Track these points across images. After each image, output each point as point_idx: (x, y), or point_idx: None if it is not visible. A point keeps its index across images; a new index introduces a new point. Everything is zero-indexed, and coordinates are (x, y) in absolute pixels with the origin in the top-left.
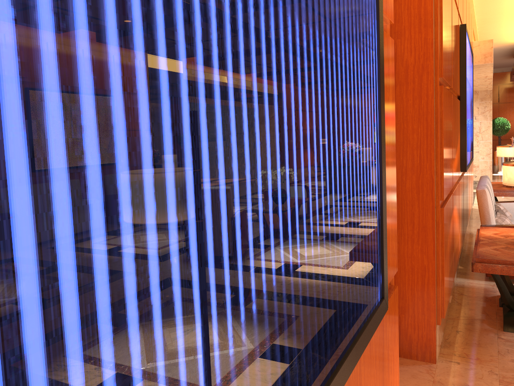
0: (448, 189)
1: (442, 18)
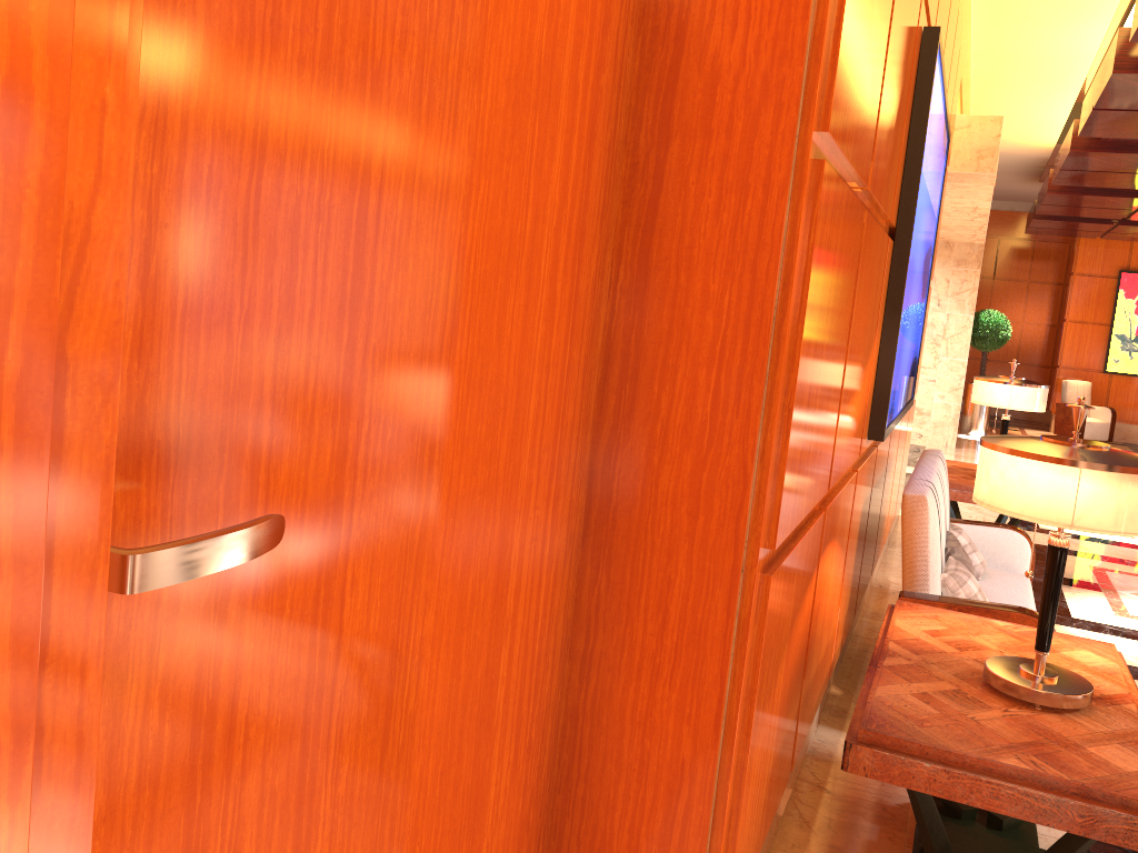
0: (808, 504)
1: None
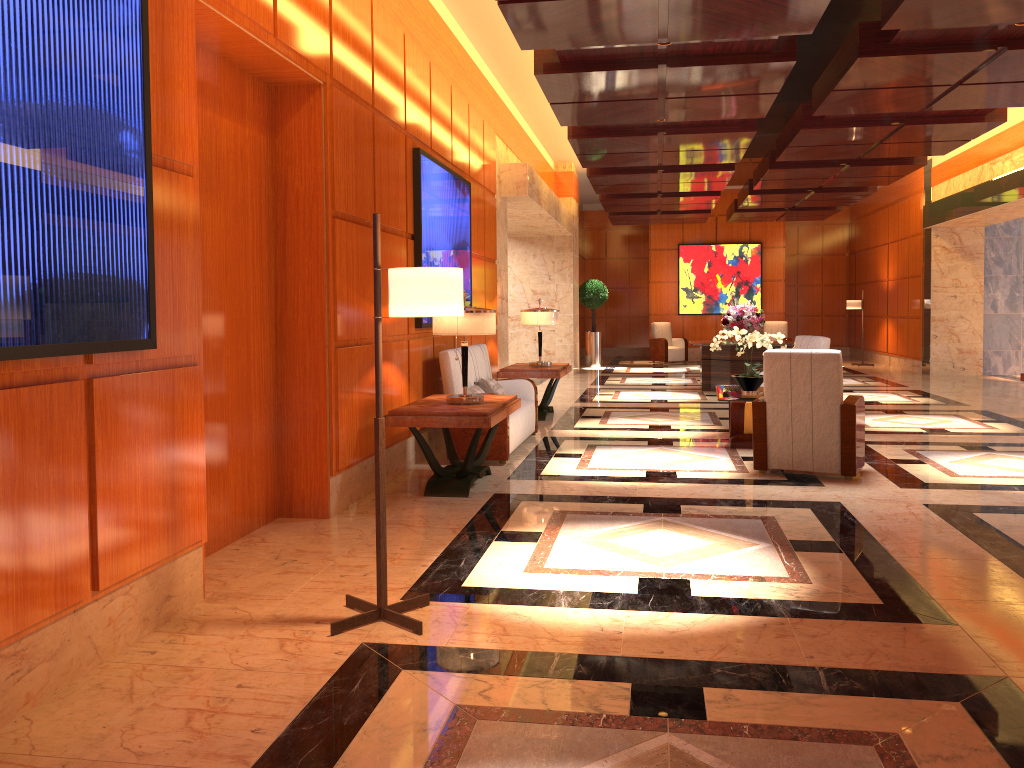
0: (359, 334)
1: (334, 148)
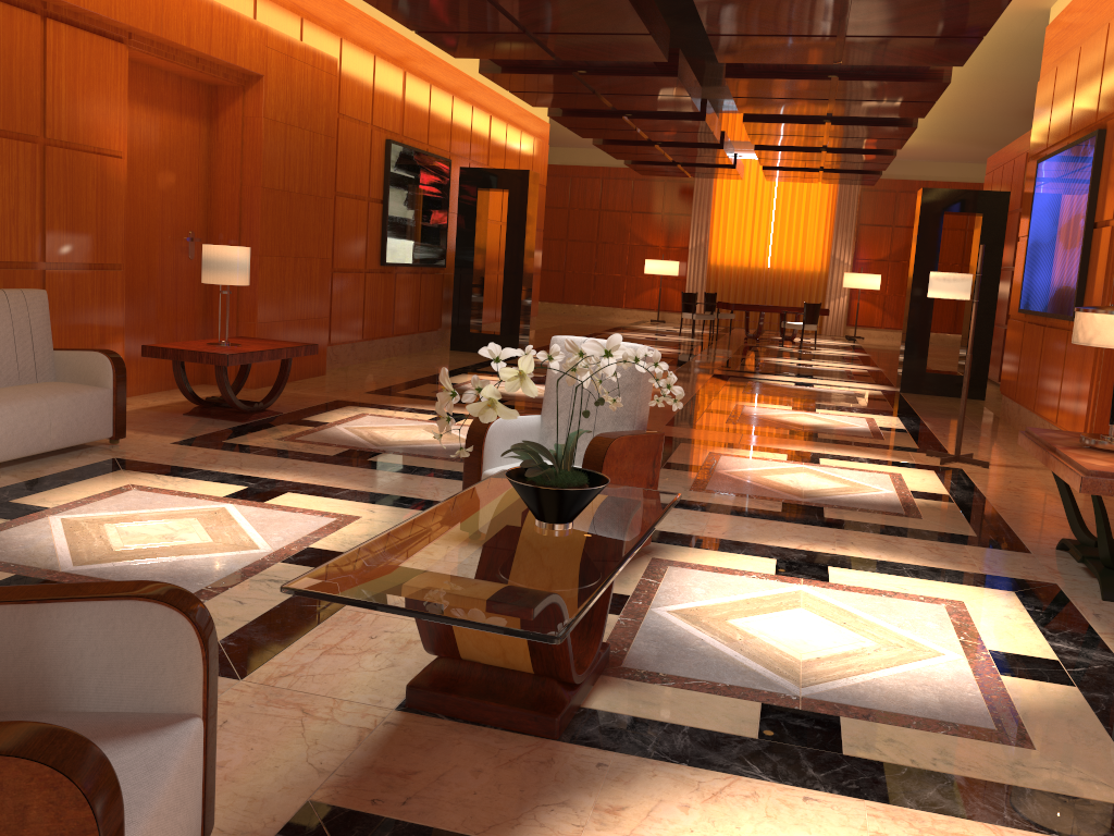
0: None
1: None
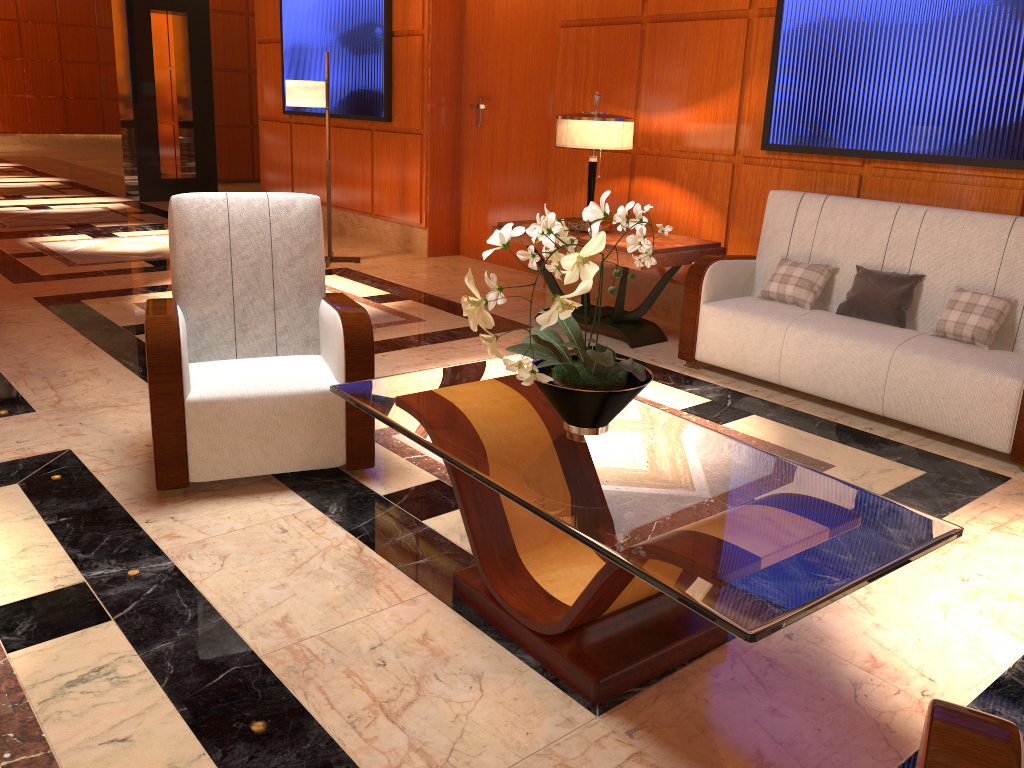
0: None
1: None
